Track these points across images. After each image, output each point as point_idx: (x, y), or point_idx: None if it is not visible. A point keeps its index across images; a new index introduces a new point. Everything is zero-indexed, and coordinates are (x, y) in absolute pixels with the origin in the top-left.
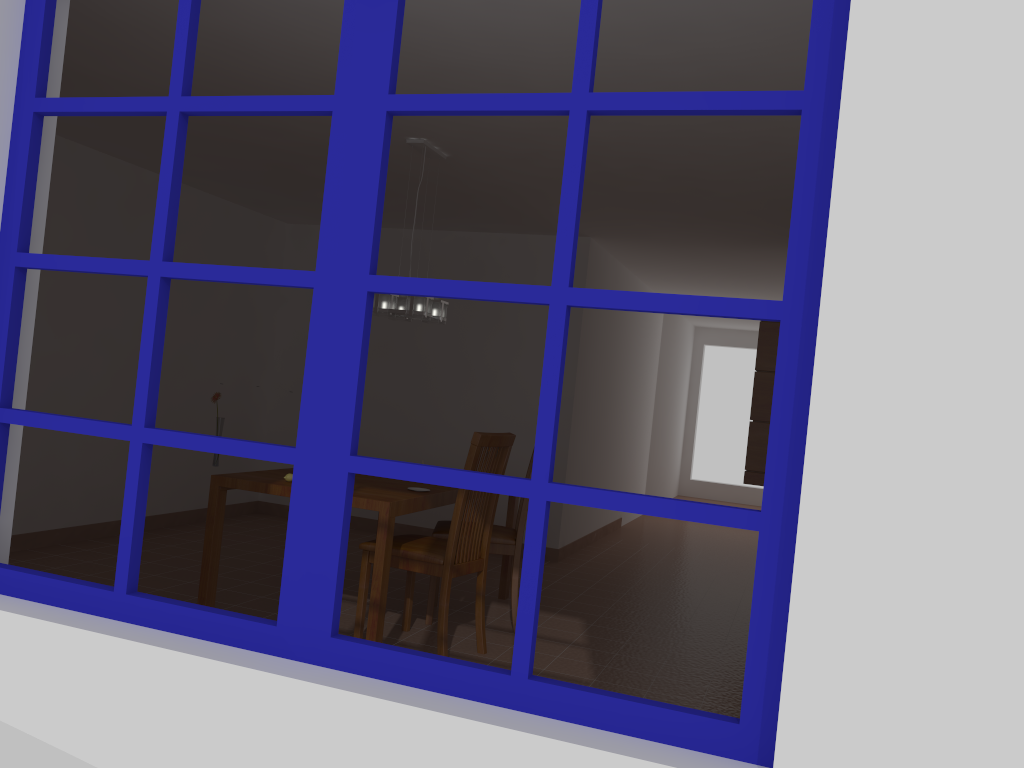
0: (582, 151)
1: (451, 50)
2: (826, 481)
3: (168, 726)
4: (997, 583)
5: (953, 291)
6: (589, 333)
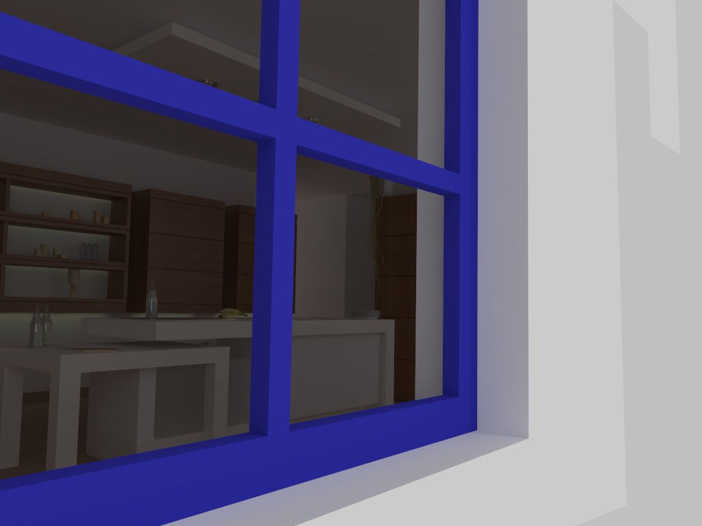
0: None
1: None
2: (536, 136)
3: None
4: (588, 224)
5: None
6: None
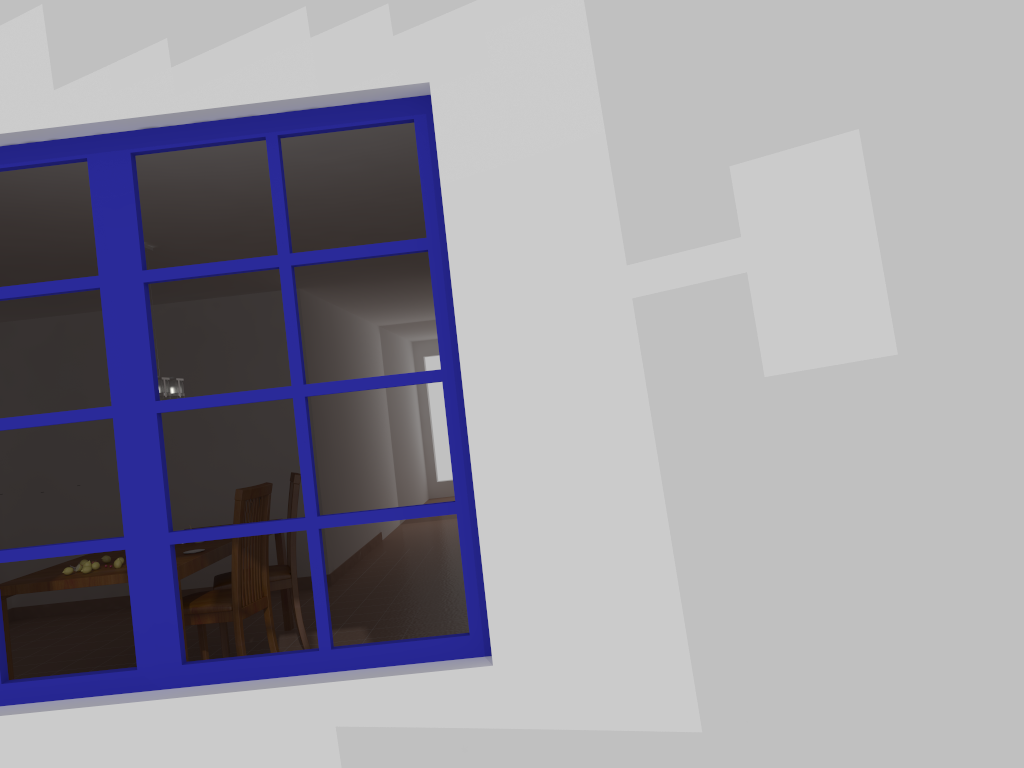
0: (294, 293)
1: (150, 174)
2: (486, 474)
3: (68, 766)
4: (587, 509)
5: (531, 350)
6: (316, 374)
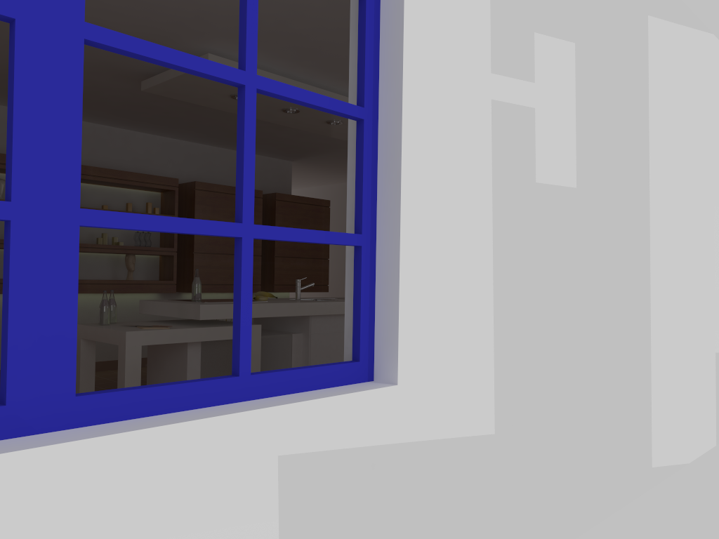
0: None
1: None
2: (408, 210)
3: None
4: (458, 255)
5: (442, 113)
6: None
